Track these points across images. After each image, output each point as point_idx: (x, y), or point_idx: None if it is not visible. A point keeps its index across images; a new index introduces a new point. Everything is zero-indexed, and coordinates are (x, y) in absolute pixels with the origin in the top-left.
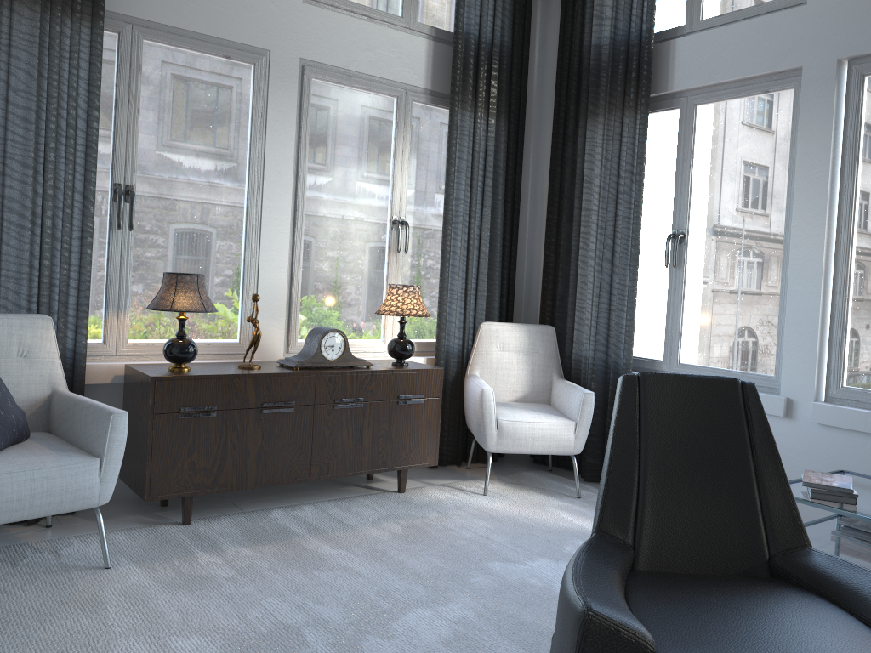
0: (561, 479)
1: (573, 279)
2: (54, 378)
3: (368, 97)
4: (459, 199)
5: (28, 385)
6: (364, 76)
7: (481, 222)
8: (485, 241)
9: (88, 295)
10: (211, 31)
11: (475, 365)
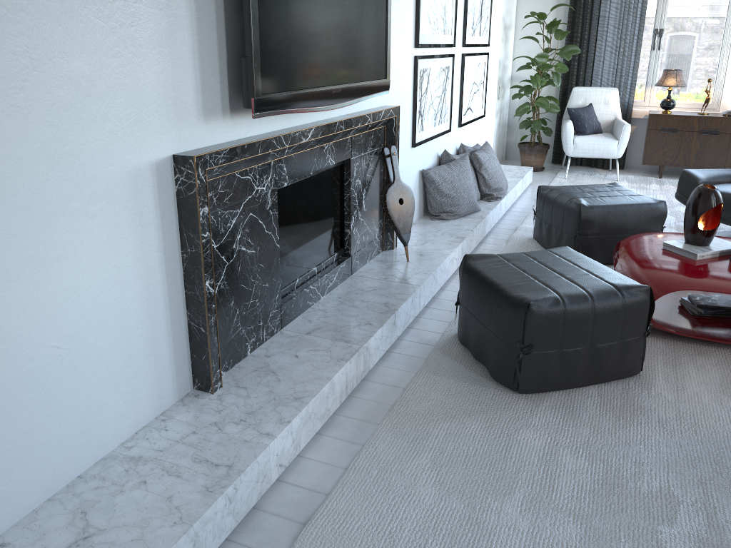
0: None
1: None
2: (616, 113)
3: None
4: None
5: (606, 115)
6: None
7: None
8: None
9: (635, 80)
10: None
11: None
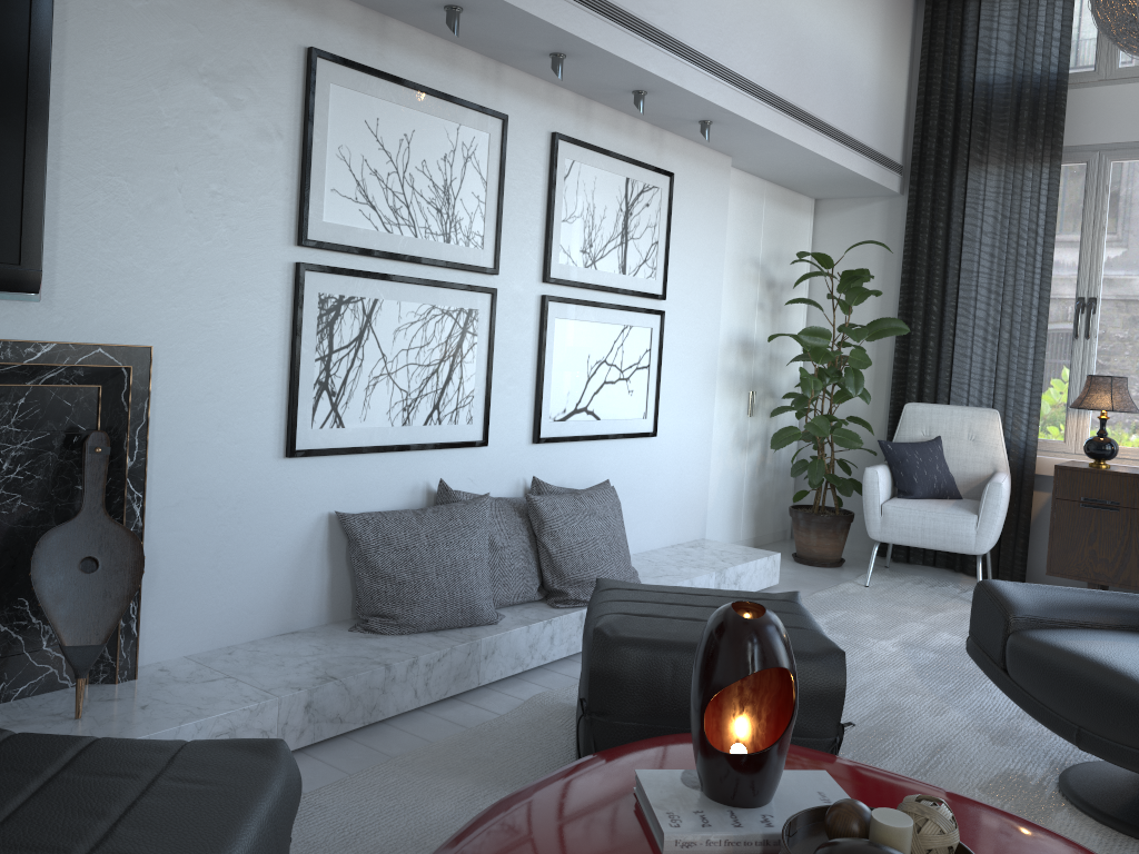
0: None
1: None
2: (996, 461)
3: None
4: None
5: (973, 463)
6: None
7: None
8: None
9: (1038, 396)
10: None
11: None
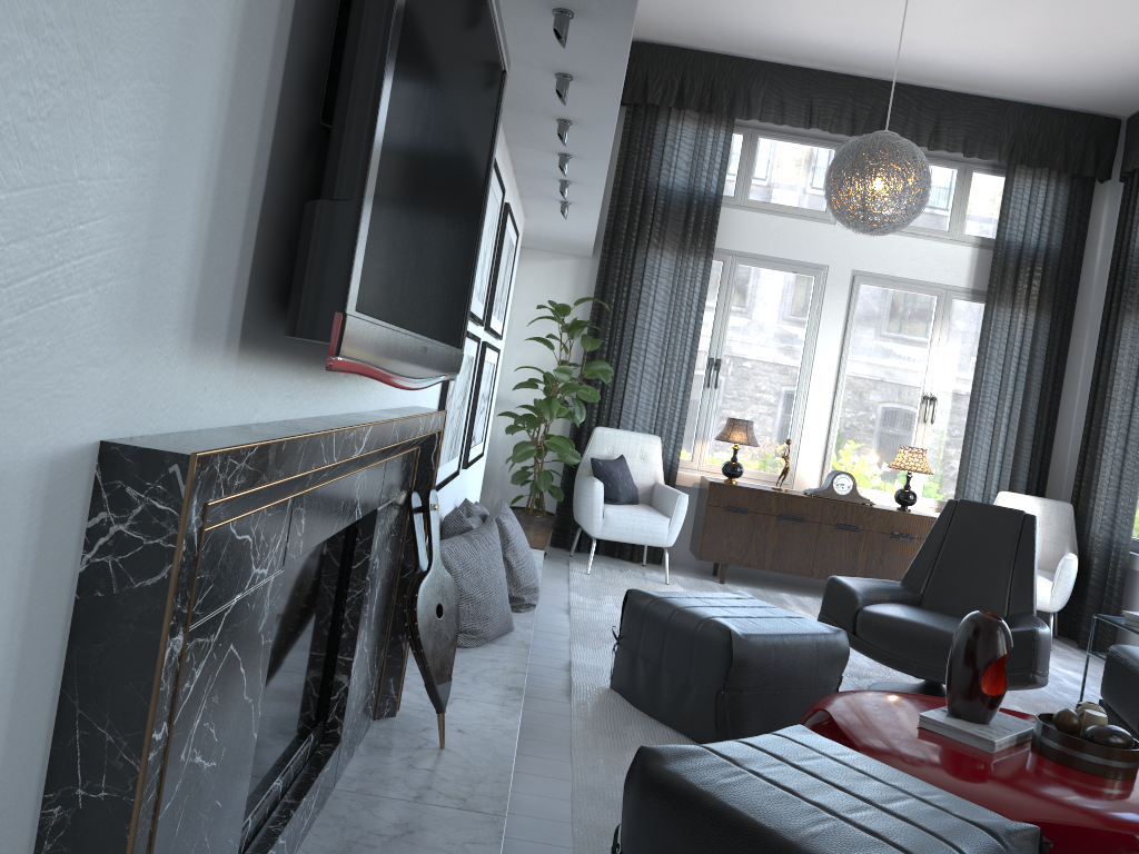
0: (1055, 642)
1: (1098, 463)
2: (657, 475)
3: (910, 296)
4: (987, 382)
5: (642, 476)
6: (907, 281)
7: (1011, 403)
8: (1013, 420)
9: (683, 427)
10: (785, 255)
11: None
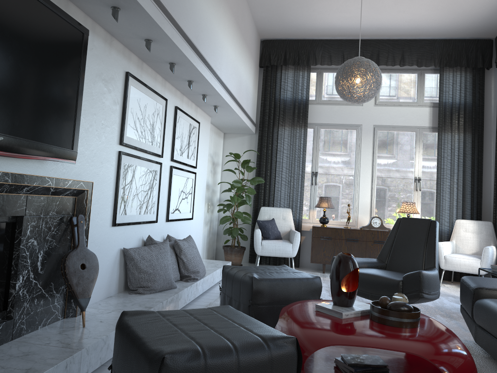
0: None
1: None
2: (291, 226)
3: (402, 133)
4: (444, 168)
5: (284, 227)
6: (400, 126)
7: (457, 177)
8: (459, 185)
9: (302, 204)
10: (341, 122)
11: (453, 237)
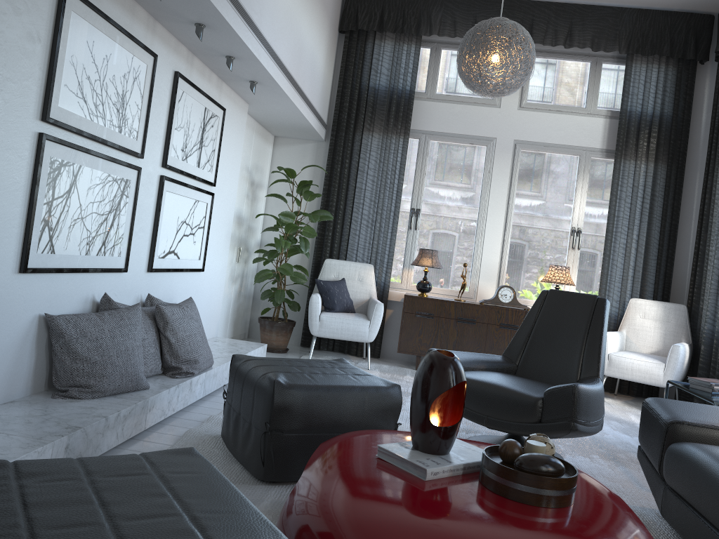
0: None
1: (704, 273)
2: (371, 292)
3: (559, 157)
4: (619, 216)
5: (360, 293)
6: (556, 145)
7: (639, 232)
8: (641, 244)
9: (392, 258)
10: (464, 132)
11: (623, 325)
